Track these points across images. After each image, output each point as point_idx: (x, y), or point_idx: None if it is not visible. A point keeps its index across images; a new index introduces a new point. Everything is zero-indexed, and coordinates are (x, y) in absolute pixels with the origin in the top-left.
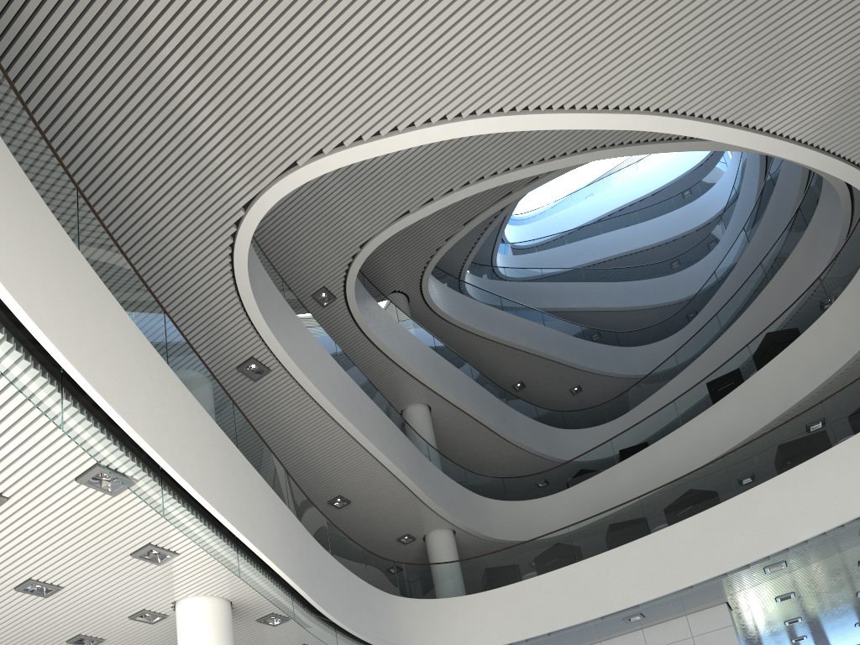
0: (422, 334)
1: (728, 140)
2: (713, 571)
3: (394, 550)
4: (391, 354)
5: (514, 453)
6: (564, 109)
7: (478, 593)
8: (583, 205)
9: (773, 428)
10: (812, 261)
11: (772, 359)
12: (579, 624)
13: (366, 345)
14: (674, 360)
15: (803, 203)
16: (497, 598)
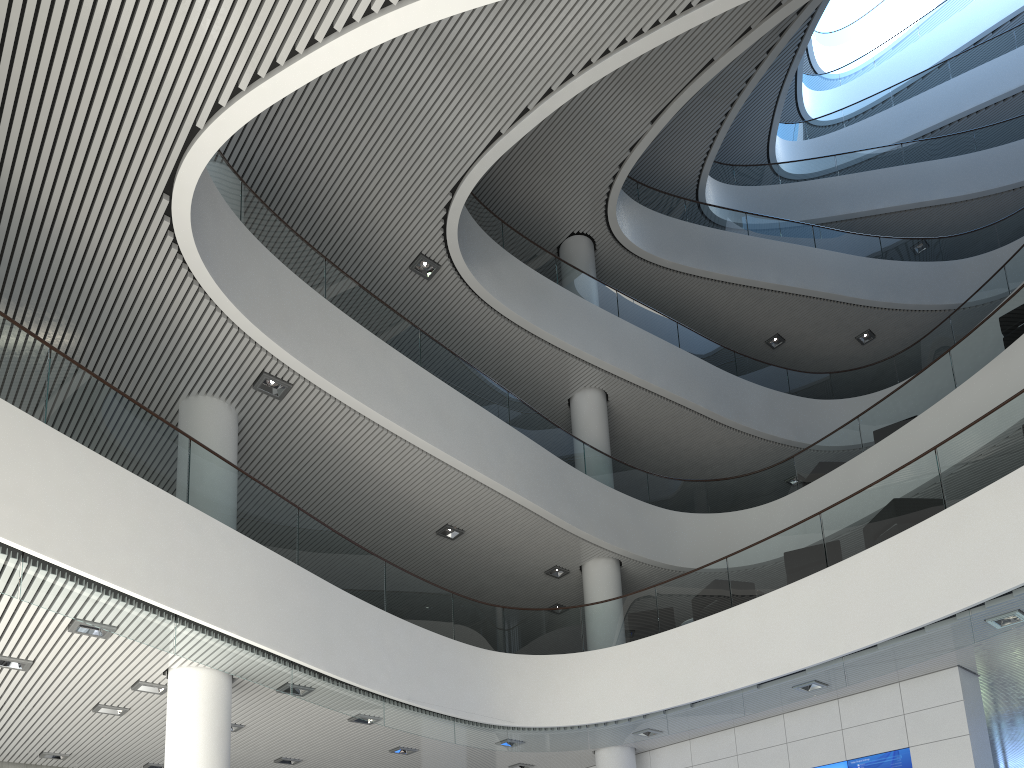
0: (596, 291)
1: None
2: (900, 625)
3: (548, 586)
4: (533, 329)
5: (742, 442)
6: None
7: (608, 647)
8: (933, 35)
9: (1010, 399)
10: None
11: None
12: (729, 693)
13: (497, 321)
14: (1003, 277)
15: None
16: (631, 655)
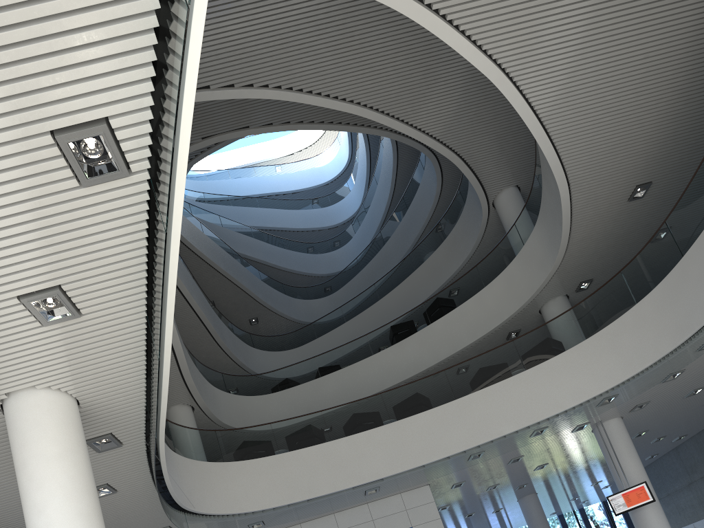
0: None
1: (526, 120)
2: (443, 453)
3: None
4: None
5: (220, 357)
6: (457, 30)
7: (244, 460)
8: (239, 181)
9: (481, 354)
10: (450, 260)
11: (442, 316)
12: (335, 492)
13: None
14: (341, 312)
15: (443, 220)
16: (262, 466)
